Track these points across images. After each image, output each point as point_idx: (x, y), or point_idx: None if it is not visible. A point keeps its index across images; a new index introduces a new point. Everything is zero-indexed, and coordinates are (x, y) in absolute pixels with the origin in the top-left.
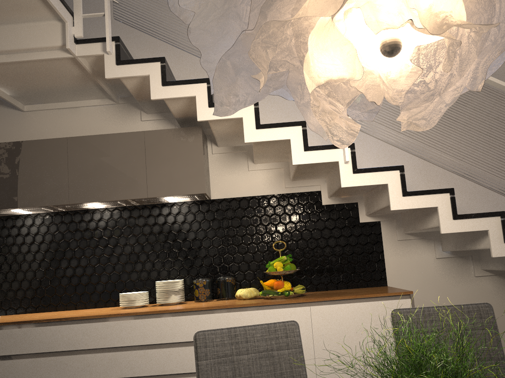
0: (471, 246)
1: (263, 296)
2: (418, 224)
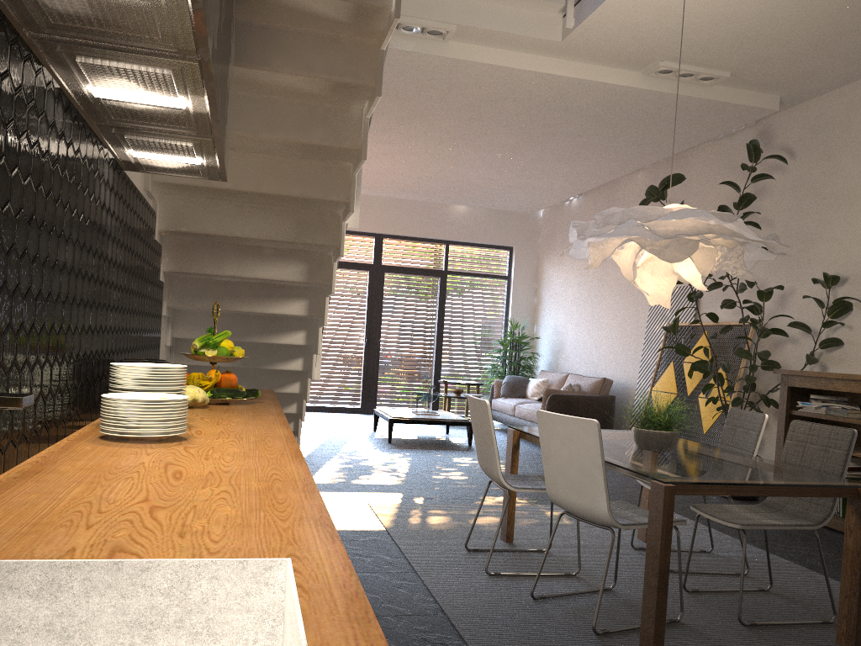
0: (261, 338)
1: (226, 400)
2: (235, 302)
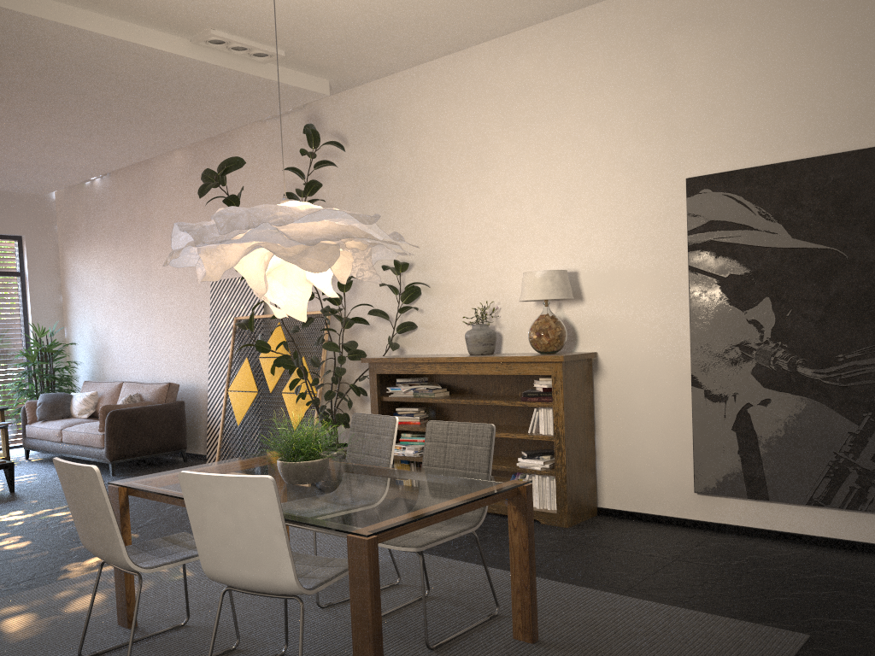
0: None
1: None
2: None
